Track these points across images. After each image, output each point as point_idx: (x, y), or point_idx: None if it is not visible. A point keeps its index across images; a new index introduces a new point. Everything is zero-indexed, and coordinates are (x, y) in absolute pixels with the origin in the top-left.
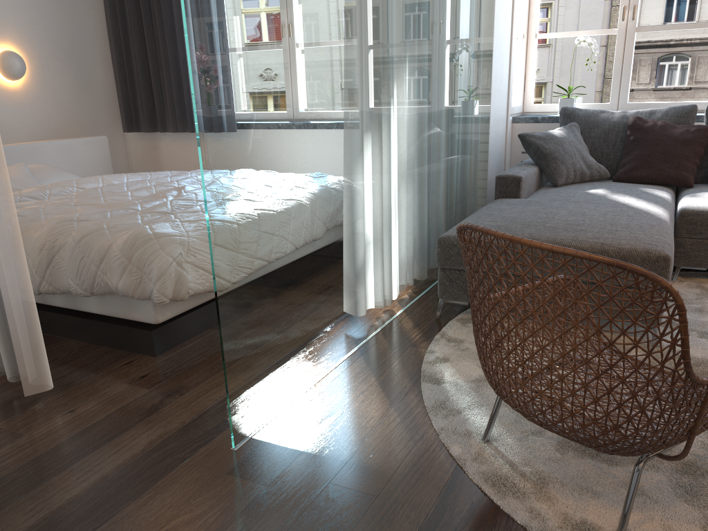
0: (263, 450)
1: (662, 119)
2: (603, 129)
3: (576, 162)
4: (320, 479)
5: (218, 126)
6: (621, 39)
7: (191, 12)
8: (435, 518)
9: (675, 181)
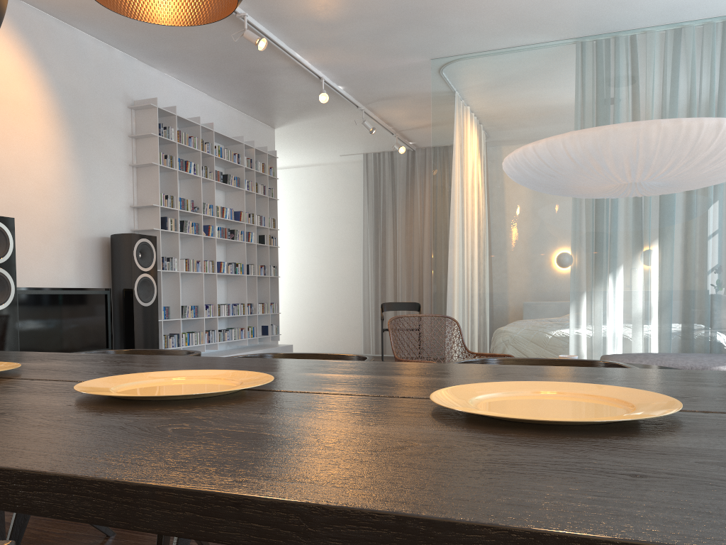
0: None
1: None
2: None
3: None
4: None
5: (442, 282)
6: None
7: (435, 249)
8: None
9: None
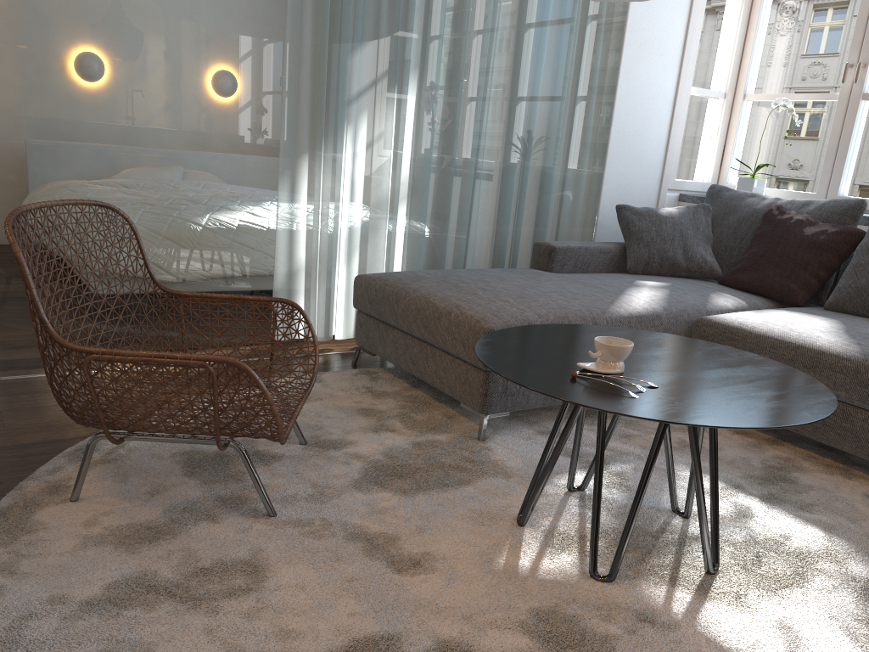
0: (14, 385)
1: (811, 213)
2: (738, 217)
3: (670, 249)
4: (1, 408)
5: (6, 101)
6: (842, 108)
7: None
8: (1, 449)
9: (778, 294)
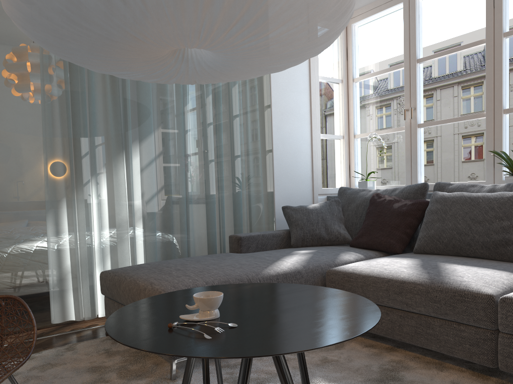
0: None
1: (397, 195)
2: (356, 203)
3: (316, 228)
4: None
5: None
6: (408, 134)
7: None
8: None
9: (384, 247)
